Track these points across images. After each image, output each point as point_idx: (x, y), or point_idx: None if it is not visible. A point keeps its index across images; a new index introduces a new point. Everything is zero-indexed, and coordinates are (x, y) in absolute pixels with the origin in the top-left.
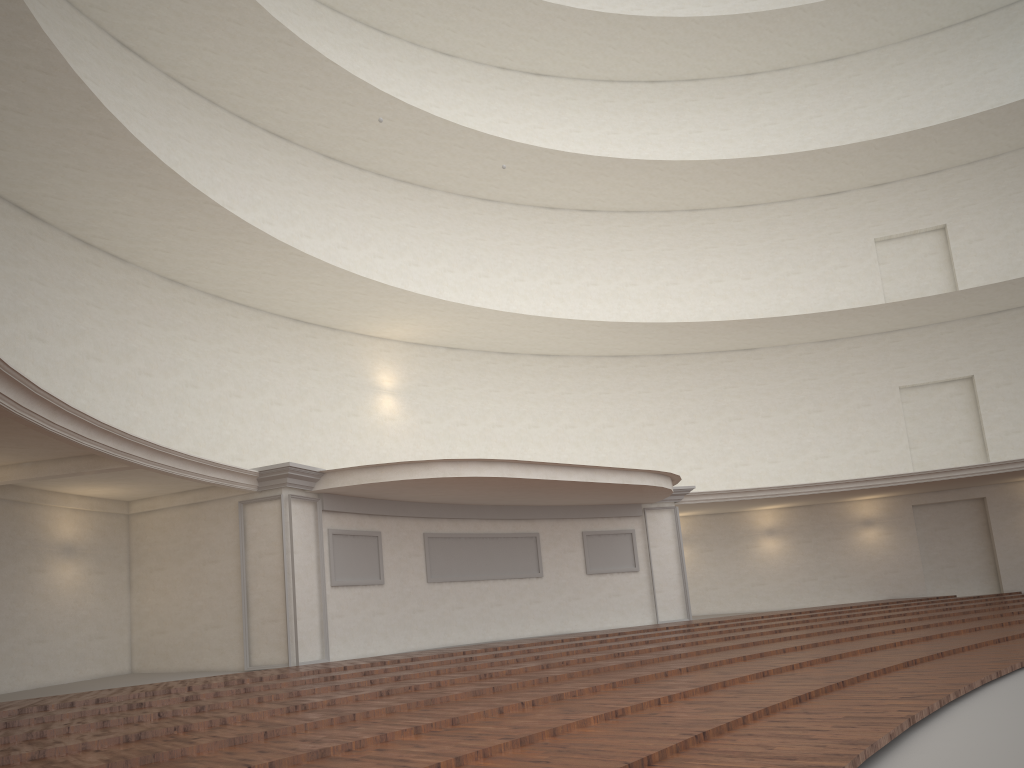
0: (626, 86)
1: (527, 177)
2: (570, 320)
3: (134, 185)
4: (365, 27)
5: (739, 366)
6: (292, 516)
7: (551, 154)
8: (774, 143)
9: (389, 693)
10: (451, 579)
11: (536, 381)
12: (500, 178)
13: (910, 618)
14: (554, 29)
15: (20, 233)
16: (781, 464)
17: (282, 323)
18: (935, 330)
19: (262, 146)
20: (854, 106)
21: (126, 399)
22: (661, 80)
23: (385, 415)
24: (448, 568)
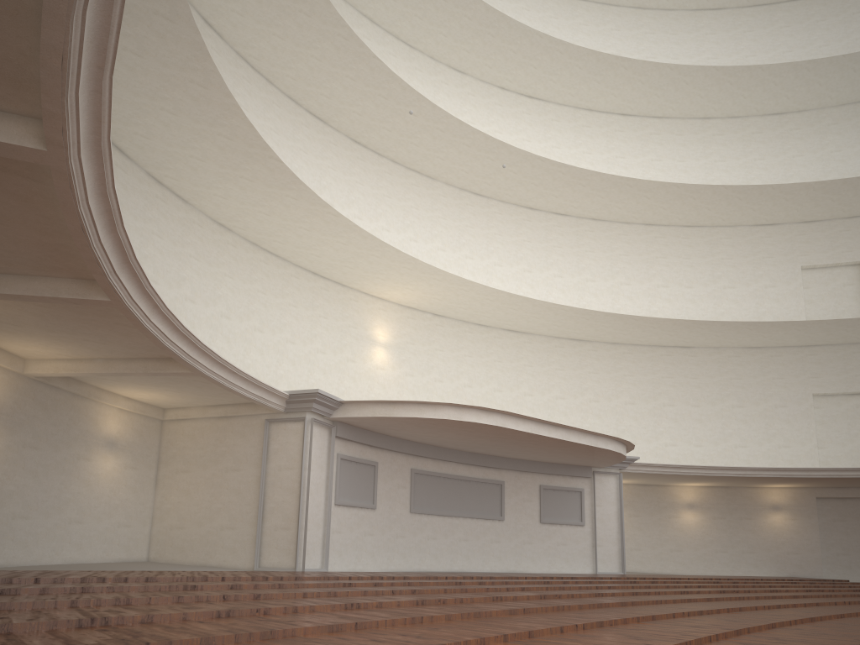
0: (602, 115)
1: (517, 179)
2: (544, 302)
3: (214, 133)
4: (395, 39)
5: (676, 360)
6: (311, 437)
7: (542, 161)
8: (722, 177)
9: (423, 603)
10: (429, 512)
11: (504, 352)
12: (494, 177)
13: (835, 594)
14: (552, 60)
15: None
16: (705, 448)
17: (303, 274)
18: (848, 349)
19: (303, 124)
20: (793, 154)
21: None
22: (631, 114)
23: (377, 364)
24: (428, 502)
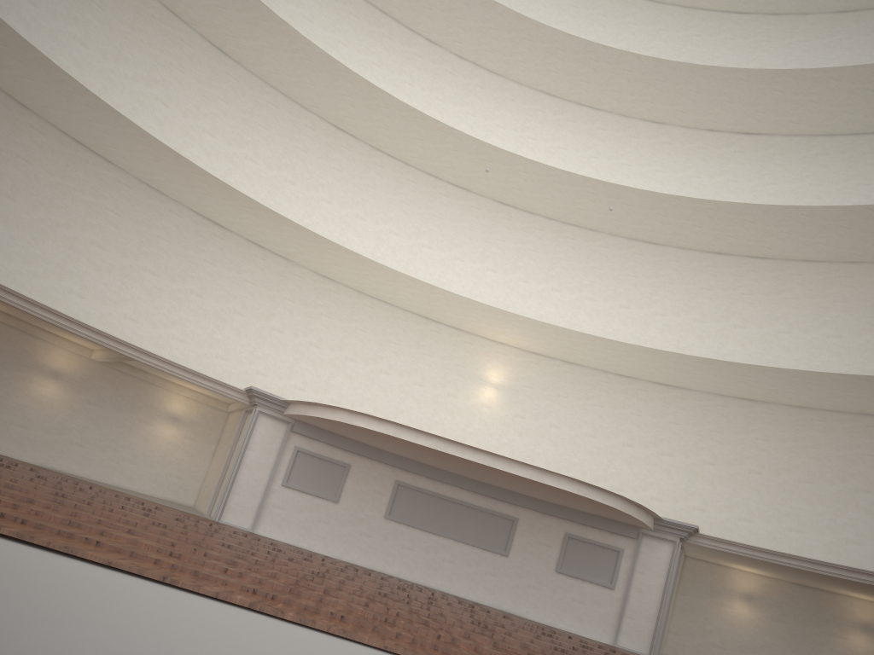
0: (847, 139)
1: (673, 222)
2: (643, 347)
3: (241, 206)
4: (578, 106)
5: None
6: (260, 426)
7: (678, 200)
8: None
9: (64, 496)
10: (409, 523)
11: (645, 406)
12: (649, 222)
13: None
14: (741, 90)
15: (206, 234)
16: None
17: (412, 318)
18: None
19: (442, 194)
20: None
21: (256, 343)
22: None
23: (483, 402)
24: (411, 514)
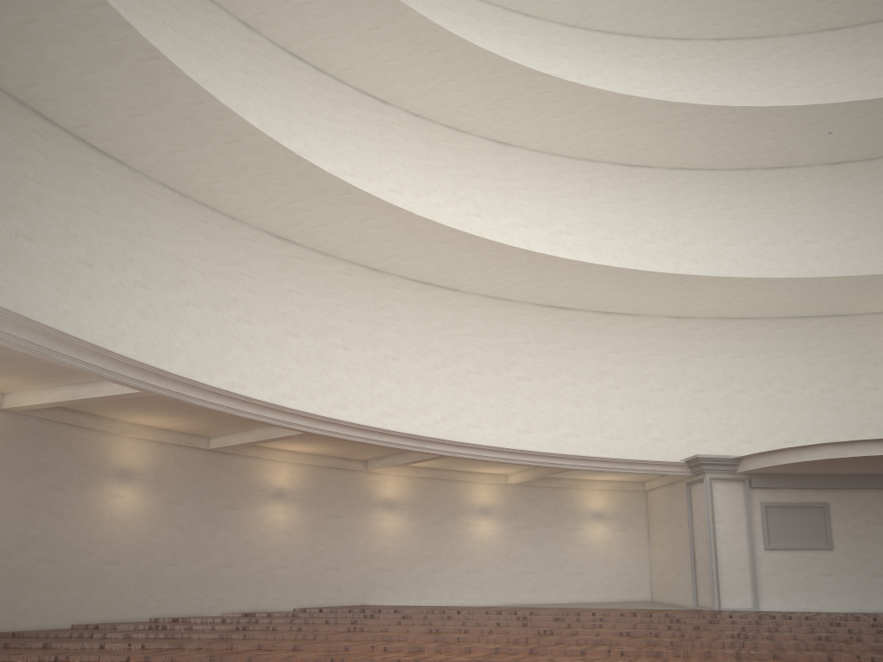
0: None
1: None
2: None
3: (594, 278)
4: (871, 25)
5: None
6: (717, 494)
7: None
8: None
9: (628, 634)
10: None
11: None
12: None
13: None
14: None
15: (555, 322)
16: None
17: (788, 323)
18: None
19: (762, 183)
20: None
21: (642, 410)
22: None
23: None
24: None
